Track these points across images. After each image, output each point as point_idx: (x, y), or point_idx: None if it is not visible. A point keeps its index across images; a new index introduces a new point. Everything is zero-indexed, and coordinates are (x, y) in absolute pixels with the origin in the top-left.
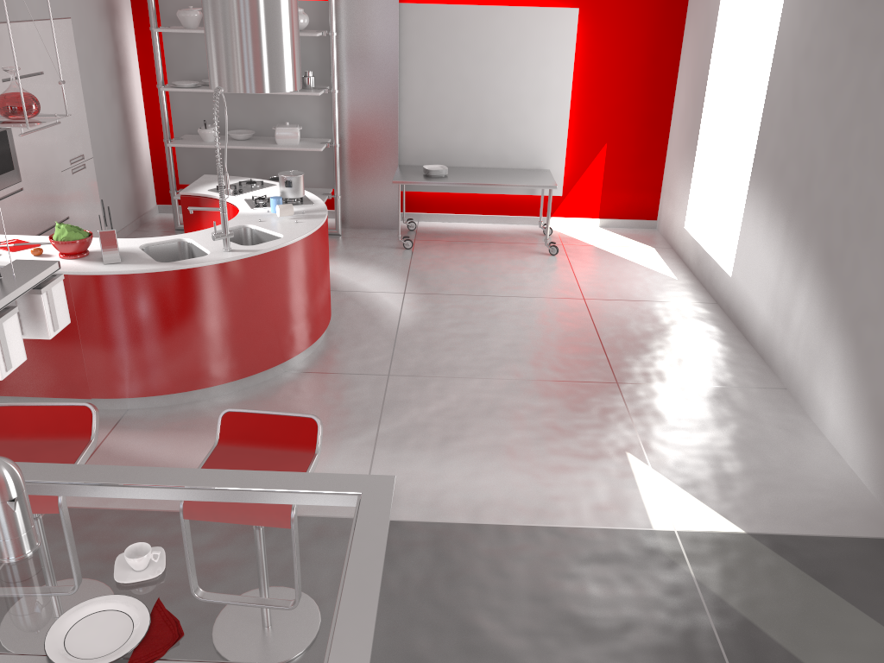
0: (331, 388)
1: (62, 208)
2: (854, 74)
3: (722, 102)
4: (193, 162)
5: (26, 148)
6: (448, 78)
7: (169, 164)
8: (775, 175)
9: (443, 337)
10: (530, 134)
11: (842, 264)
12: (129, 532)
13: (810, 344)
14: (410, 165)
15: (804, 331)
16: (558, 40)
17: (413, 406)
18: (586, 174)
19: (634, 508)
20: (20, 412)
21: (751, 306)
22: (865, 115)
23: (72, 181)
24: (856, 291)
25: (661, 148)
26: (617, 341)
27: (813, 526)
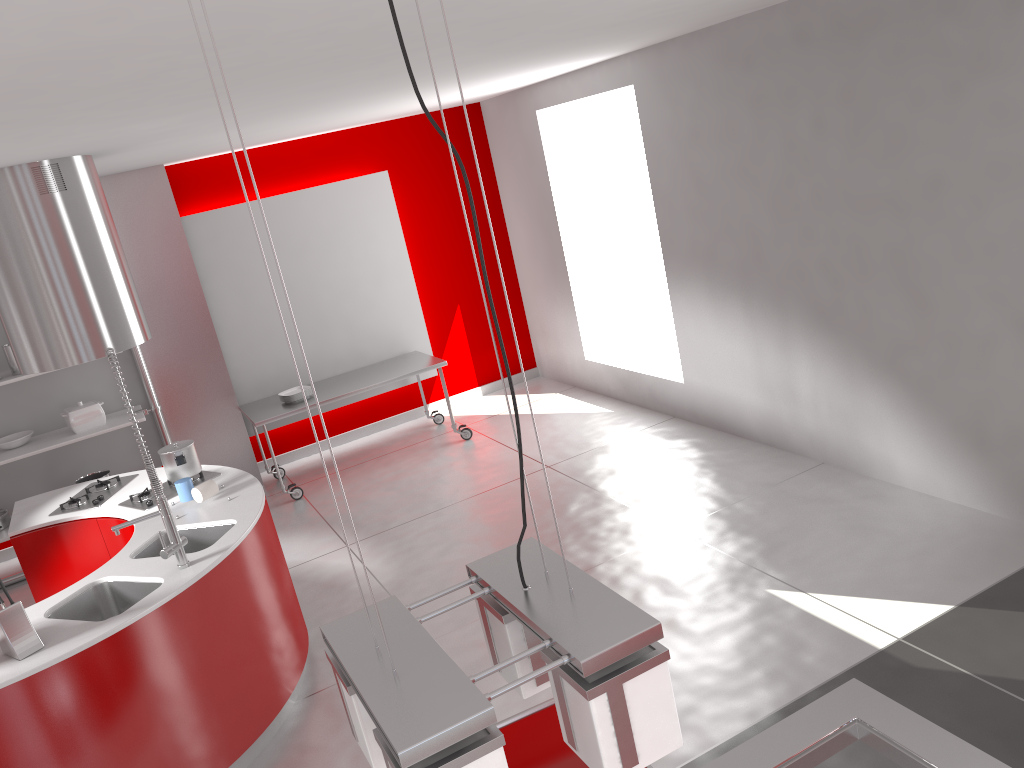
0: None
1: None
2: (771, 135)
3: (575, 221)
4: None
5: None
6: (266, 285)
7: None
8: (704, 262)
9: (447, 571)
10: (381, 318)
11: (844, 313)
12: None
13: (837, 406)
14: (254, 401)
15: (821, 397)
16: (376, 209)
17: None
18: (450, 344)
19: (839, 638)
20: None
21: (729, 400)
22: (806, 166)
23: None
24: (877, 331)
25: (515, 291)
26: (628, 490)
27: (996, 568)
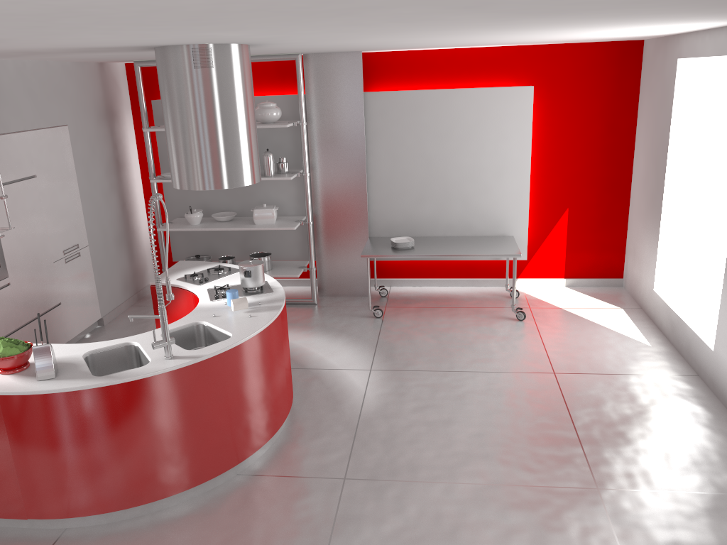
0: (282, 498)
1: (53, 295)
2: None
3: (684, 167)
4: (185, 242)
5: (14, 245)
6: (412, 156)
7: (161, 245)
8: None
9: (406, 426)
10: (493, 203)
11: None
12: None
13: None
14: (380, 236)
15: None
16: (515, 116)
17: (367, 523)
18: (550, 237)
19: None
20: None
21: None
22: None
23: (65, 270)
24: None
25: (623, 210)
26: (593, 428)
27: None
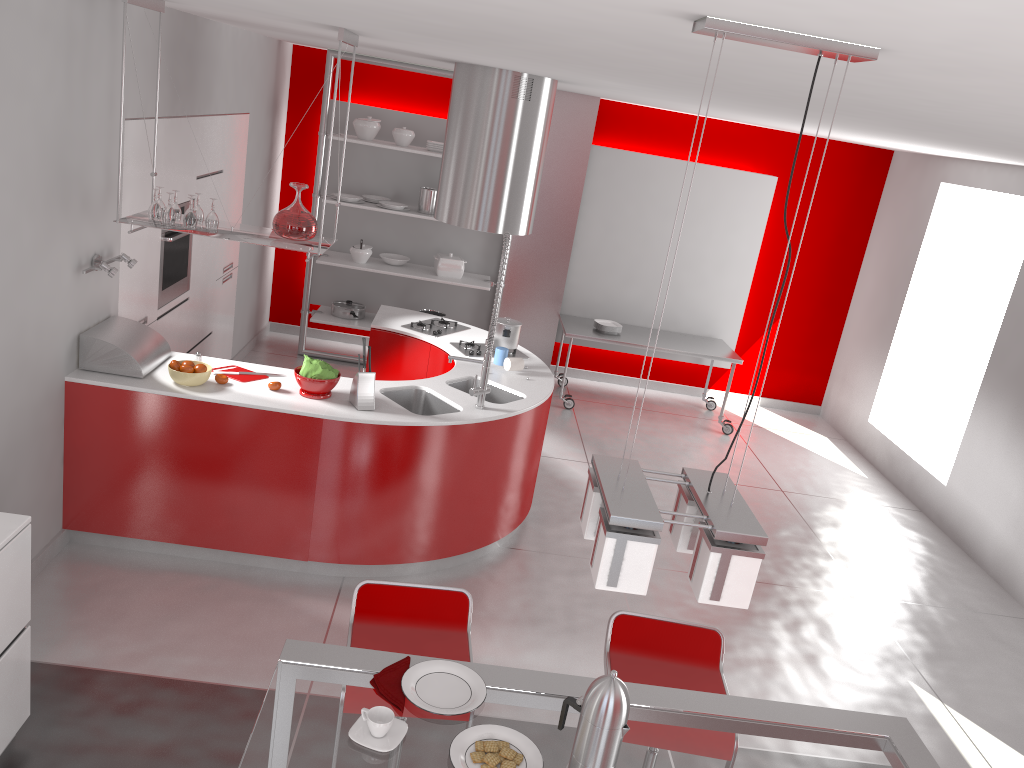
0: (561, 573)
1: (209, 321)
2: None
3: (924, 295)
4: (328, 281)
5: (198, 252)
6: (629, 229)
7: (308, 281)
8: (1022, 388)
9: None
10: (706, 299)
11: None
12: (691, 766)
13: None
14: (572, 315)
15: None
16: (751, 206)
17: (659, 603)
18: (754, 348)
19: (947, 749)
20: (390, 592)
21: (979, 522)
22: None
23: (220, 292)
24: None
25: (836, 331)
26: (839, 546)
27: None
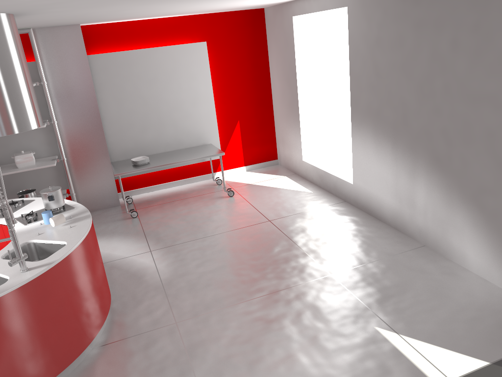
0: (138, 351)
1: None
2: (424, 47)
3: (307, 82)
4: None
5: None
6: (132, 98)
7: None
8: (373, 117)
9: (197, 278)
10: (194, 124)
11: (451, 162)
12: None
13: (437, 215)
14: (119, 160)
15: (429, 208)
16: (198, 62)
17: (209, 343)
18: (231, 141)
19: (413, 372)
20: None
21: (376, 199)
22: (442, 69)
23: None
24: (470, 177)
25: (270, 116)
26: (309, 244)
27: None
